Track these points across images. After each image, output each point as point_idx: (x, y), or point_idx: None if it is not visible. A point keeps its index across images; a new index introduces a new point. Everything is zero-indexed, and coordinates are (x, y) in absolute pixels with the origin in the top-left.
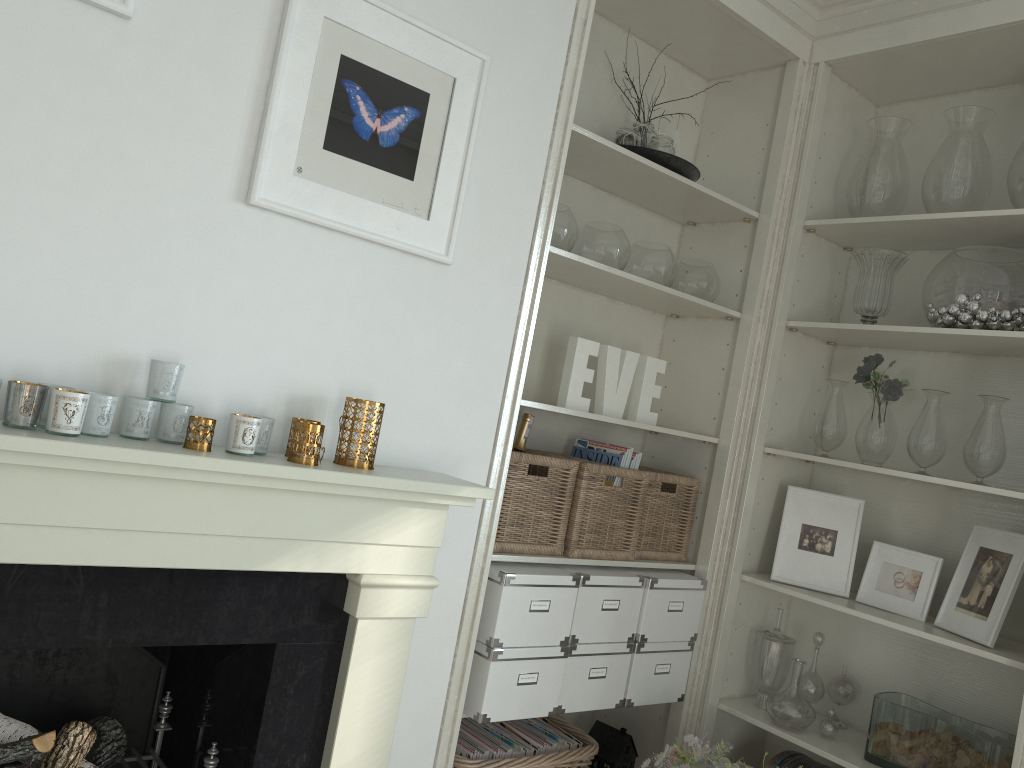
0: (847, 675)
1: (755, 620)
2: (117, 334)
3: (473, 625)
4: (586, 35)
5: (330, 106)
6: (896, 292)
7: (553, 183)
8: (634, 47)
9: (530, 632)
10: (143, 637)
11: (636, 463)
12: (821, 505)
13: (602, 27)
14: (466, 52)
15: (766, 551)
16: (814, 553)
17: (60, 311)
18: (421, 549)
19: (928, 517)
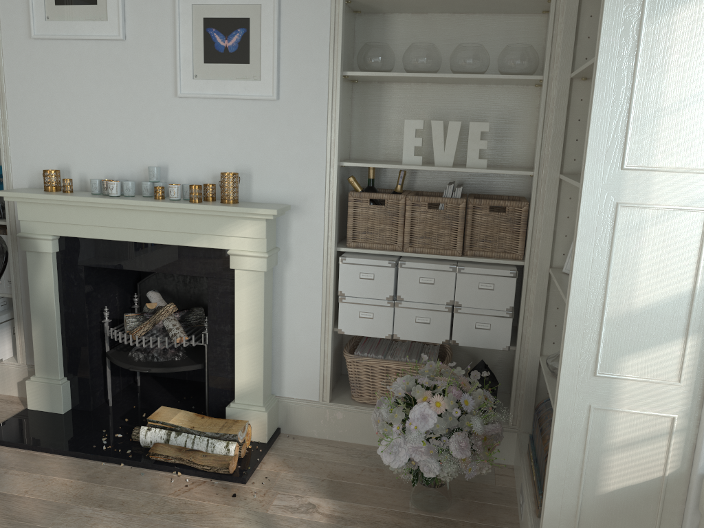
0: None
1: None
2: (145, 159)
3: (330, 283)
4: None
5: (202, 43)
6: None
7: (337, 37)
8: None
9: (363, 290)
10: (157, 269)
11: (458, 194)
12: None
13: None
14: None
15: None
16: None
17: (127, 153)
18: (257, 239)
19: None
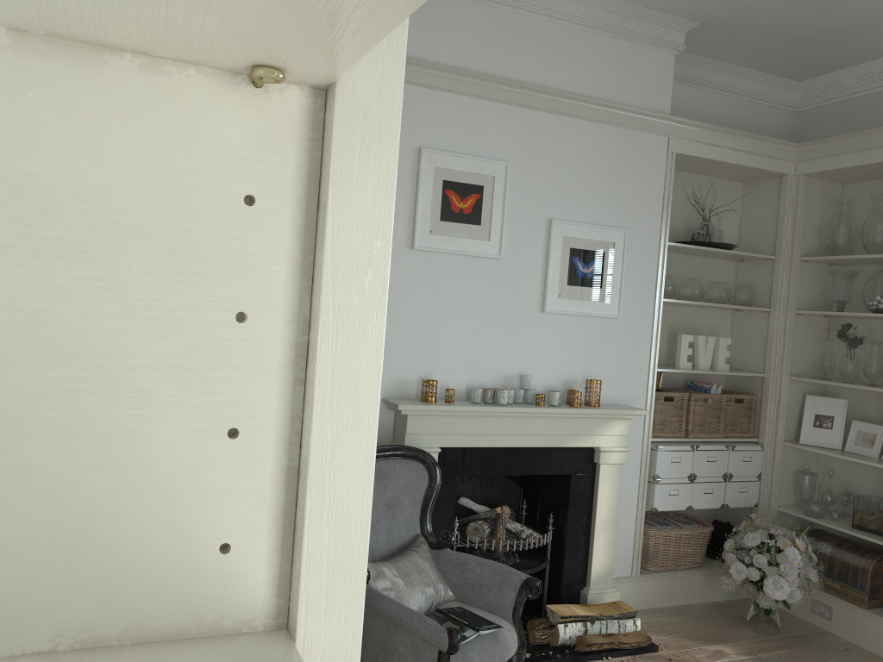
0: (849, 491)
1: (796, 465)
2: (506, 367)
3: (646, 469)
4: (669, 204)
5: (568, 268)
6: (859, 287)
7: (661, 272)
8: (698, 179)
9: (672, 471)
10: (528, 471)
11: (719, 391)
12: (824, 403)
13: (679, 175)
14: (617, 230)
15: (798, 429)
16: (822, 428)
17: (490, 362)
18: (621, 436)
19: (882, 406)
